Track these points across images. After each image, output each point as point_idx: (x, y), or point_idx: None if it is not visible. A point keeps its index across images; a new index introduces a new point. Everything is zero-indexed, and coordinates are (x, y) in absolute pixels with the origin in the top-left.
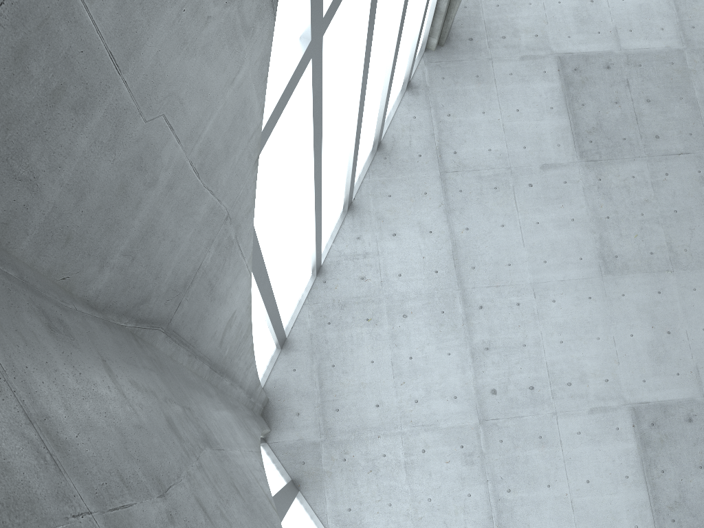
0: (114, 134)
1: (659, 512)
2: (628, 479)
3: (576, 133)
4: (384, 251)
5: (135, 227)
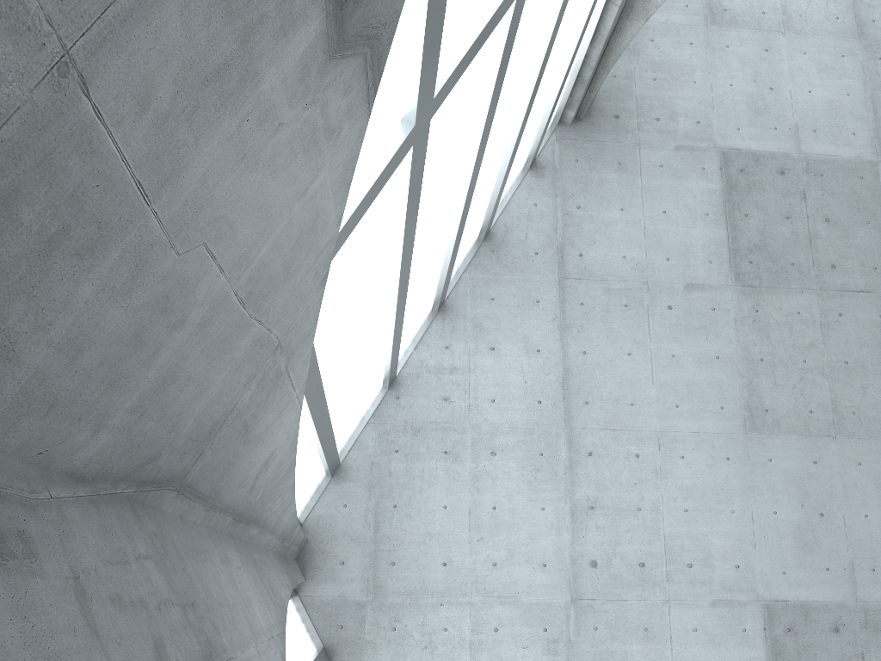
0: (132, 275)
1: None
2: None
3: (734, 249)
4: (477, 368)
5: (148, 377)
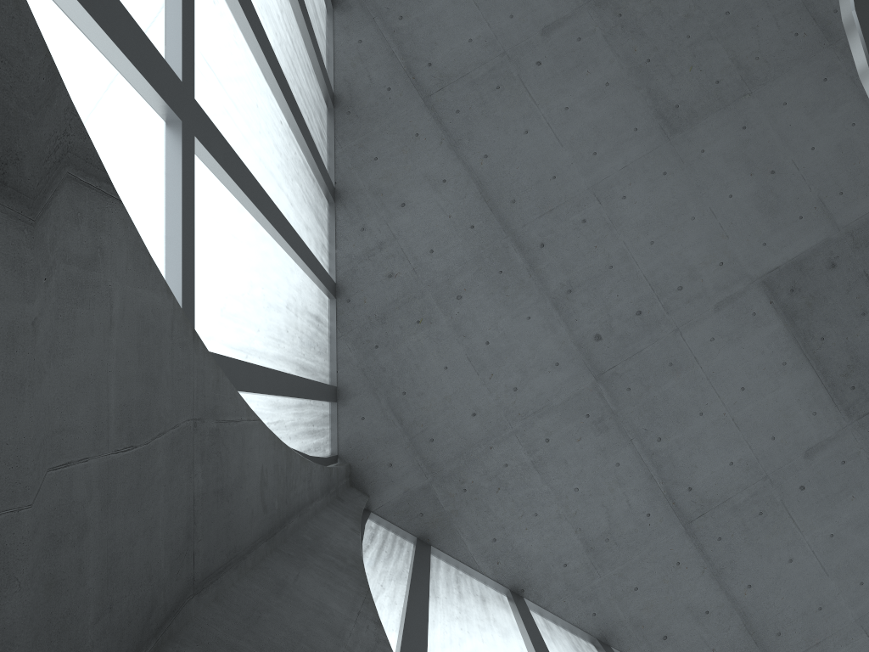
0: (1, 568)
1: (834, 386)
2: (787, 365)
3: None
4: (400, 230)
5: (91, 586)
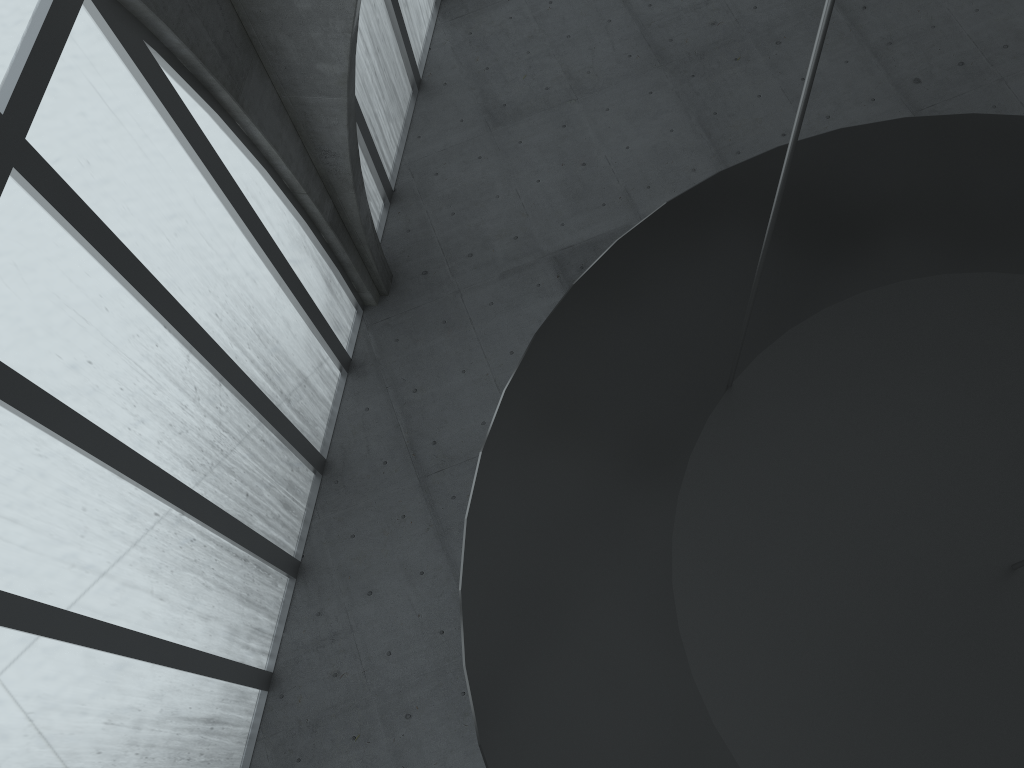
0: None
1: None
2: None
3: None
4: (360, 622)
5: None
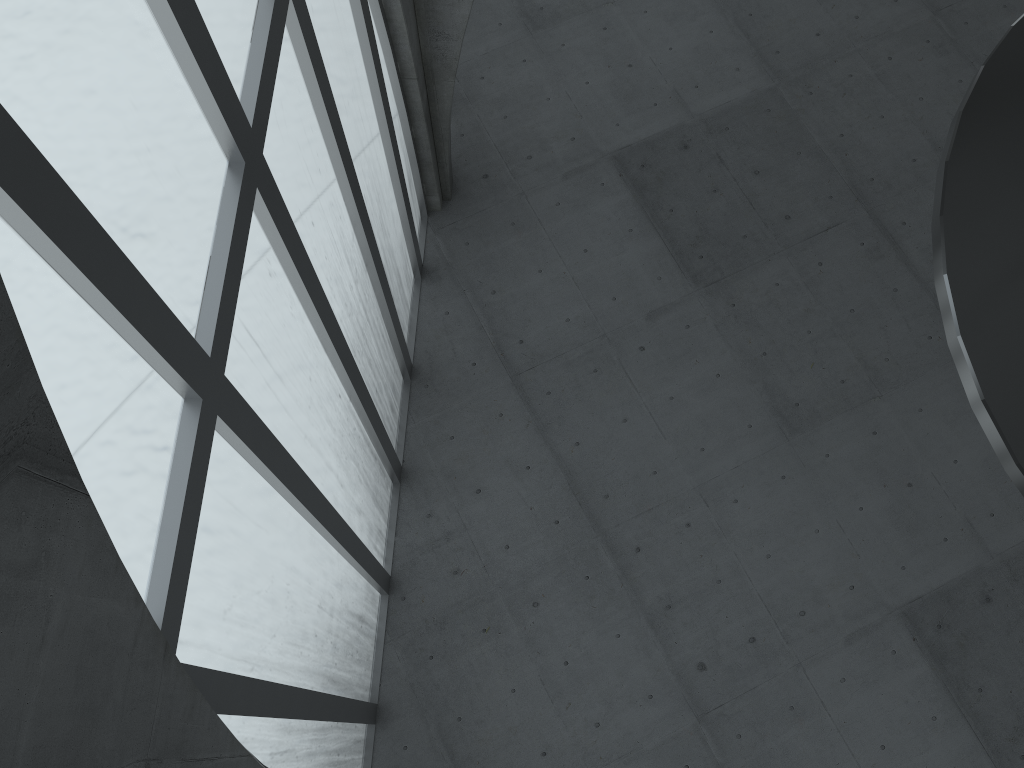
0: None
1: (999, 752)
2: (938, 720)
3: (677, 252)
4: (473, 520)
5: None
